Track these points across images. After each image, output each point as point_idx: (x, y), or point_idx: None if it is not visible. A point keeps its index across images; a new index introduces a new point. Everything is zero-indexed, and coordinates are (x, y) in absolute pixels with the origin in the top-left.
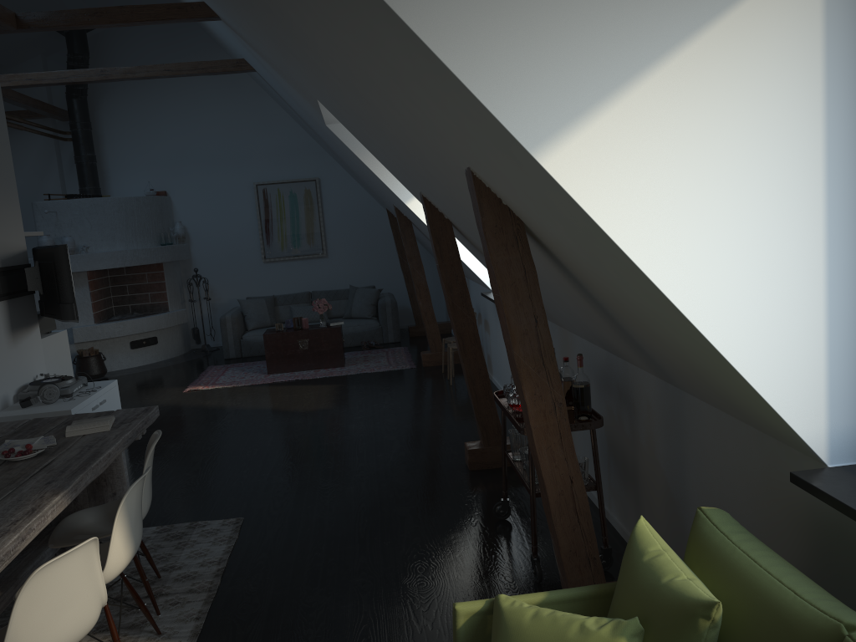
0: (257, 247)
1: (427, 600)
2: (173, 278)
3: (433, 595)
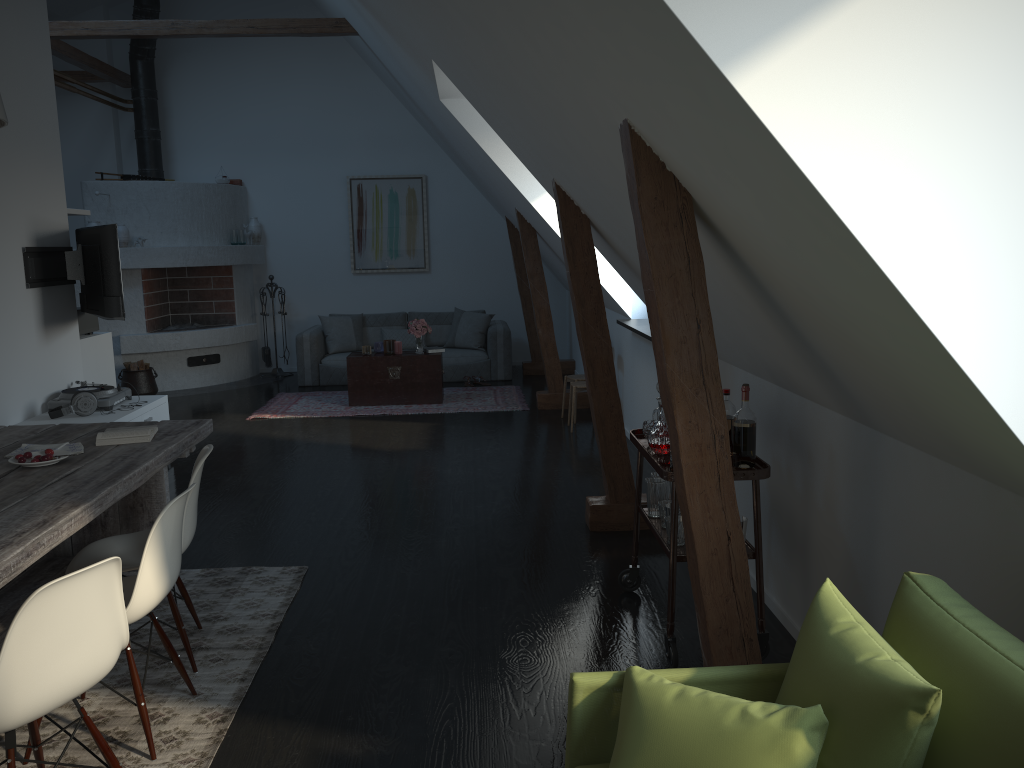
0: (346, 254)
1: (530, 680)
2: (243, 286)
3: (538, 674)
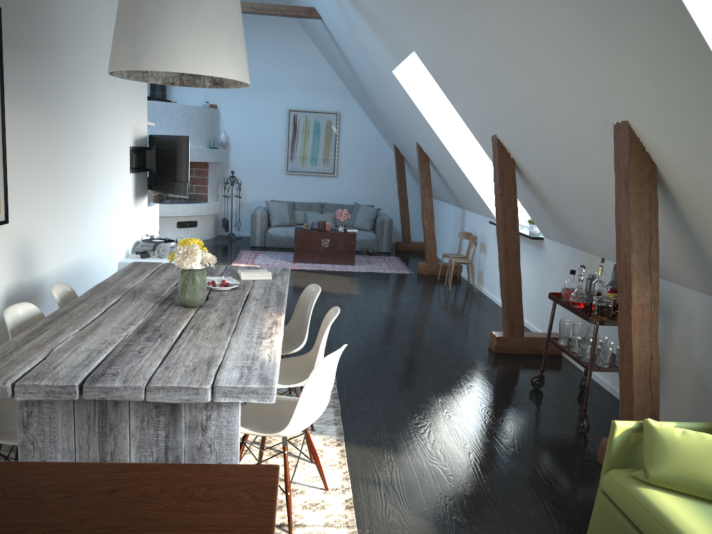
0: (282, 160)
1: (505, 434)
2: (214, 176)
3: (507, 431)
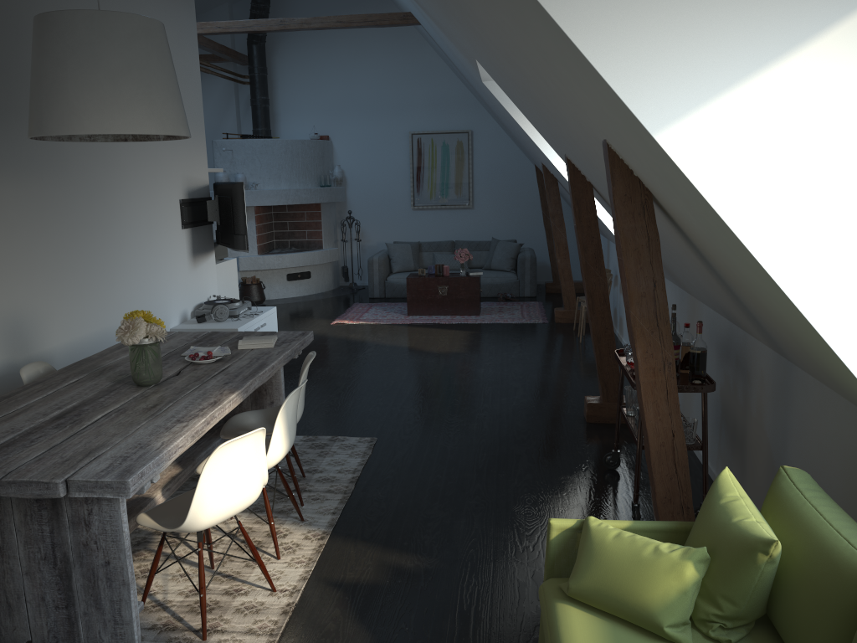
0: (407, 194)
1: (531, 527)
2: (328, 218)
3: (537, 523)
